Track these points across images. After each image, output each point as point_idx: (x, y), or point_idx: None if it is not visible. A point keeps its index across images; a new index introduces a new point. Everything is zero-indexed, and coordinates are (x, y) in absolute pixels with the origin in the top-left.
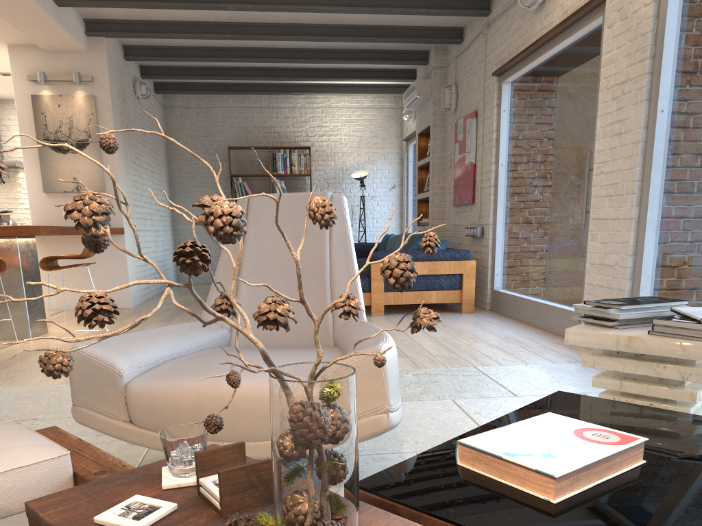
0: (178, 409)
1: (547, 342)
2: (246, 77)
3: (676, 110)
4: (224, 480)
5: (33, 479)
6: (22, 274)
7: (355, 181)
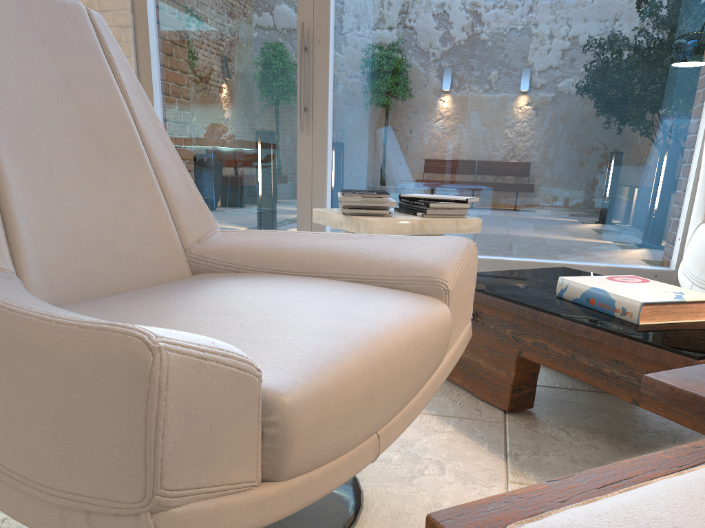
0: (353, 404)
1: None
2: None
3: (167, 0)
4: None
5: None
6: None
7: None
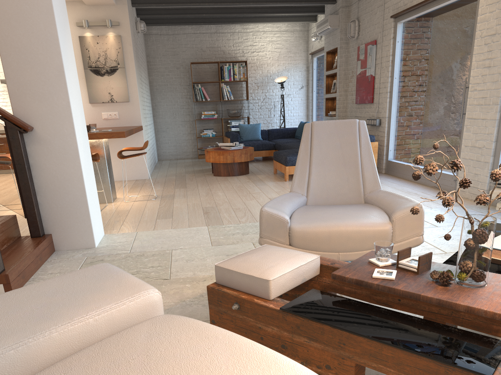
0: (318, 238)
1: (434, 194)
2: (208, 14)
3: None
4: (420, 260)
5: (312, 266)
6: (106, 161)
7: (276, 84)
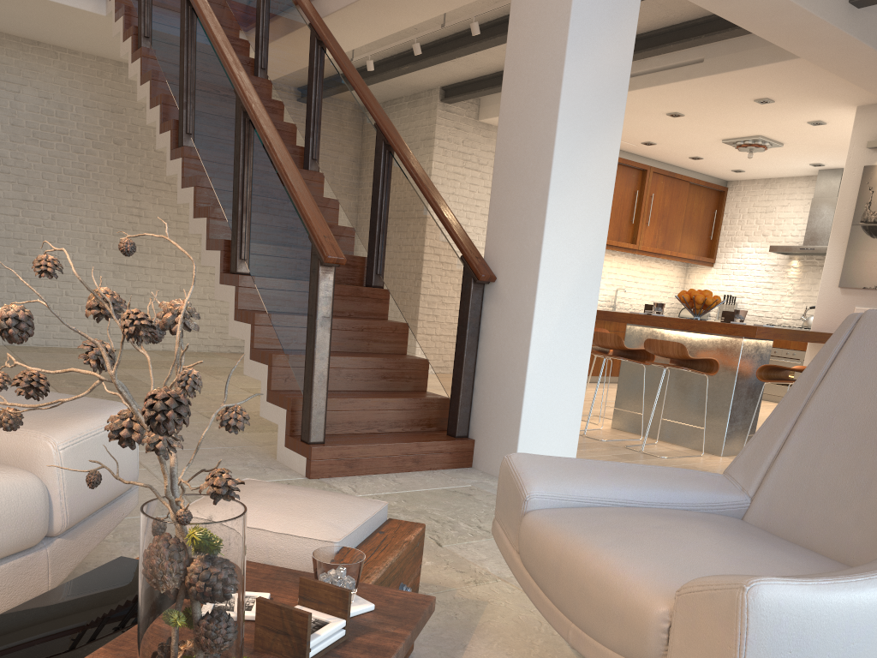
0: (544, 560)
1: None
2: None
3: None
4: (259, 609)
5: (300, 551)
6: (736, 380)
7: None
